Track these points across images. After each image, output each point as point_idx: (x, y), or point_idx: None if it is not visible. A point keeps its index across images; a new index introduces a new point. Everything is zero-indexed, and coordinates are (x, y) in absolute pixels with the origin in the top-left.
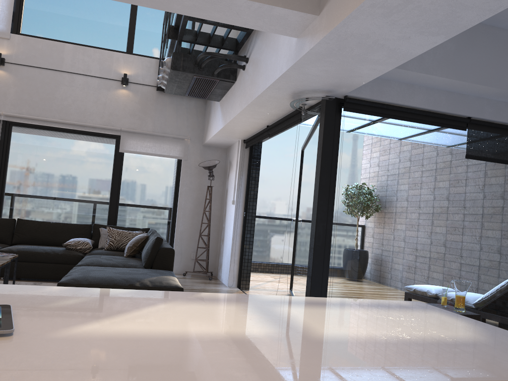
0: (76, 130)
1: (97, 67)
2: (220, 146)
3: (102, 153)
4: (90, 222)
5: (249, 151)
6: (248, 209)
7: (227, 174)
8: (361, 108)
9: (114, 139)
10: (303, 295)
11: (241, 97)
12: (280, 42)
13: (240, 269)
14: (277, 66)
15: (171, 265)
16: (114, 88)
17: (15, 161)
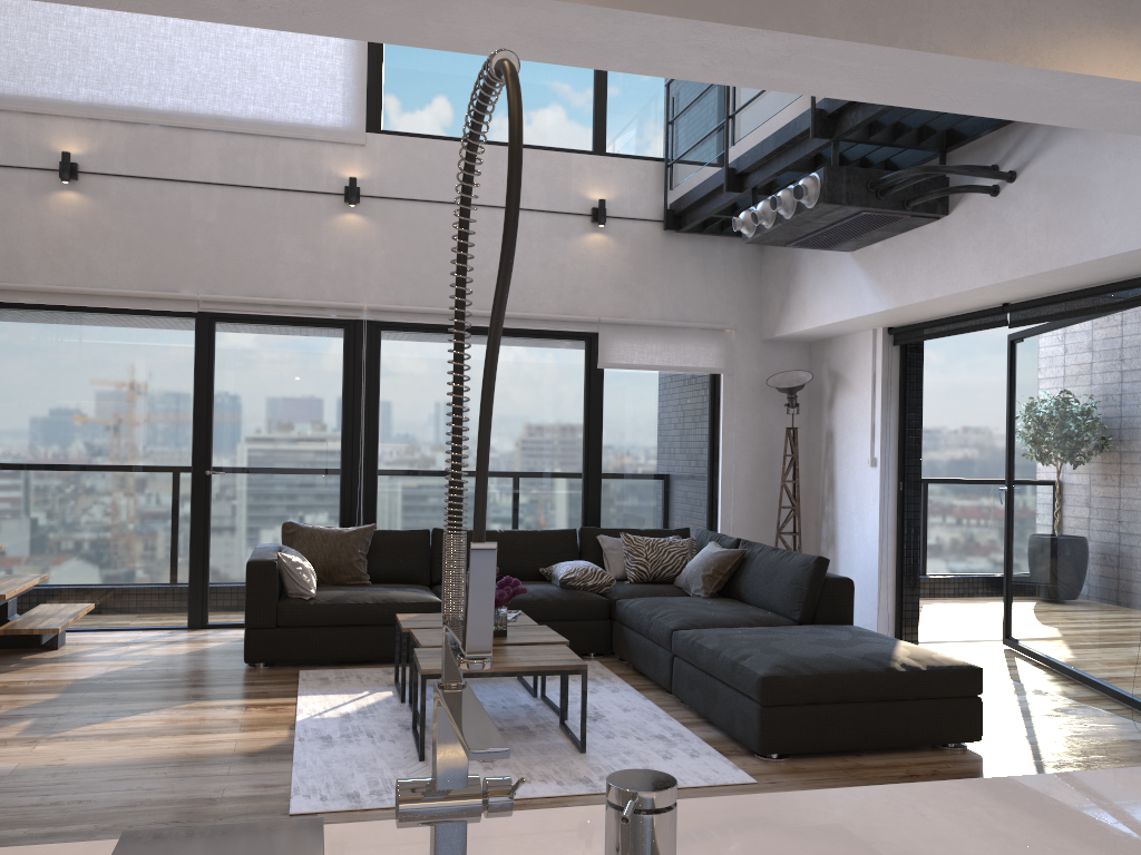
0: (507, 329)
1: (541, 190)
2: (802, 340)
3: (561, 373)
4: (547, 521)
5: (899, 350)
6: (905, 474)
7: (824, 400)
8: None
9: (582, 342)
10: None
11: (989, 253)
12: None
13: (900, 602)
14: None
15: (850, 613)
16: (577, 232)
17: (392, 406)
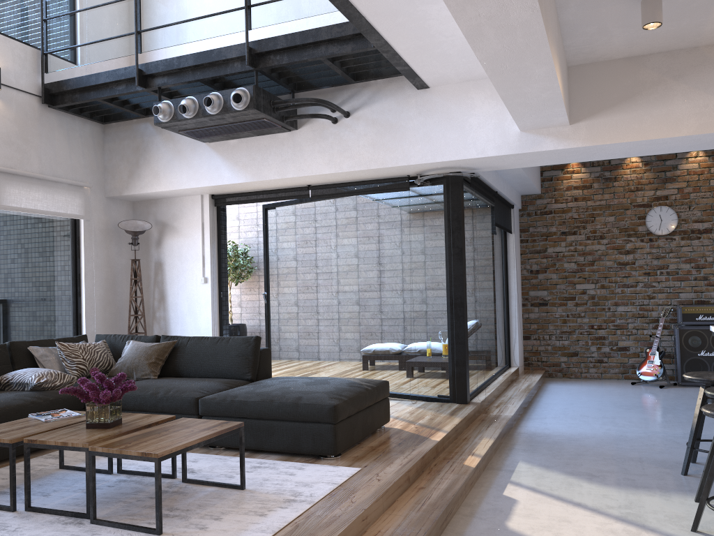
0: None
1: None
2: (134, 199)
3: None
4: None
5: (217, 209)
6: (221, 287)
7: (152, 241)
8: (474, 184)
9: None
10: (400, 368)
11: (332, 155)
12: (469, 122)
13: None
14: (466, 145)
15: (271, 370)
16: None
17: None
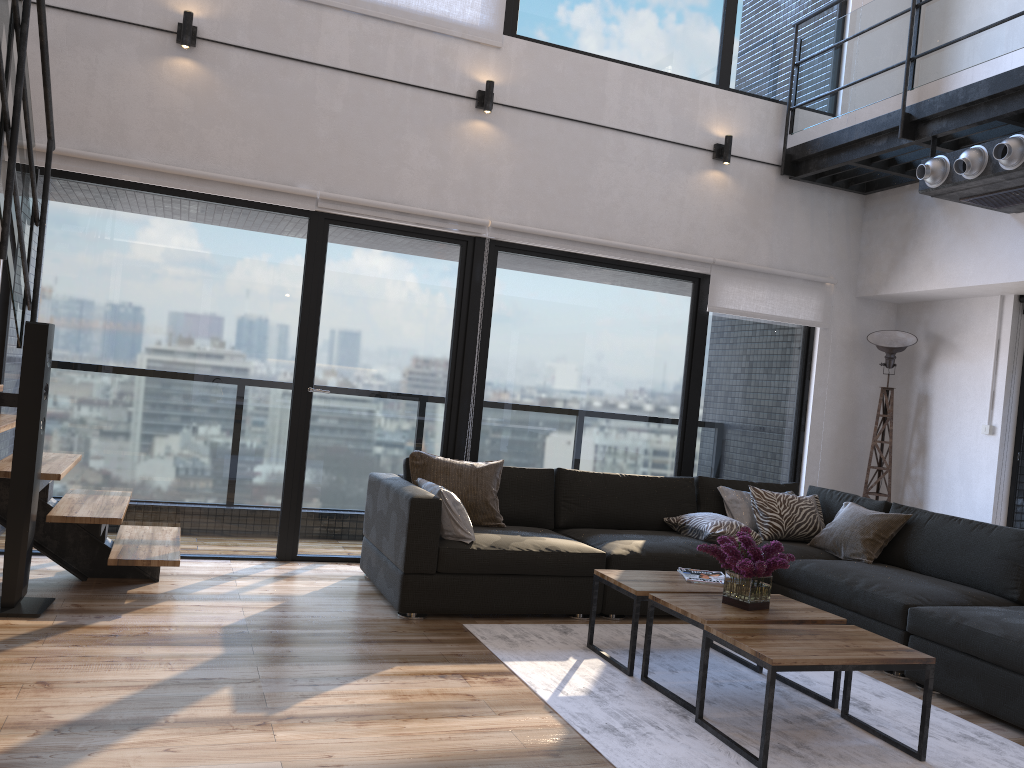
0: (622, 262)
1: (668, 119)
2: (898, 300)
3: (668, 313)
4: (643, 466)
5: None
6: (1020, 444)
7: (918, 362)
8: None
9: (690, 282)
10: None
11: None
12: None
13: None
14: None
15: None
16: (698, 168)
17: (503, 333)
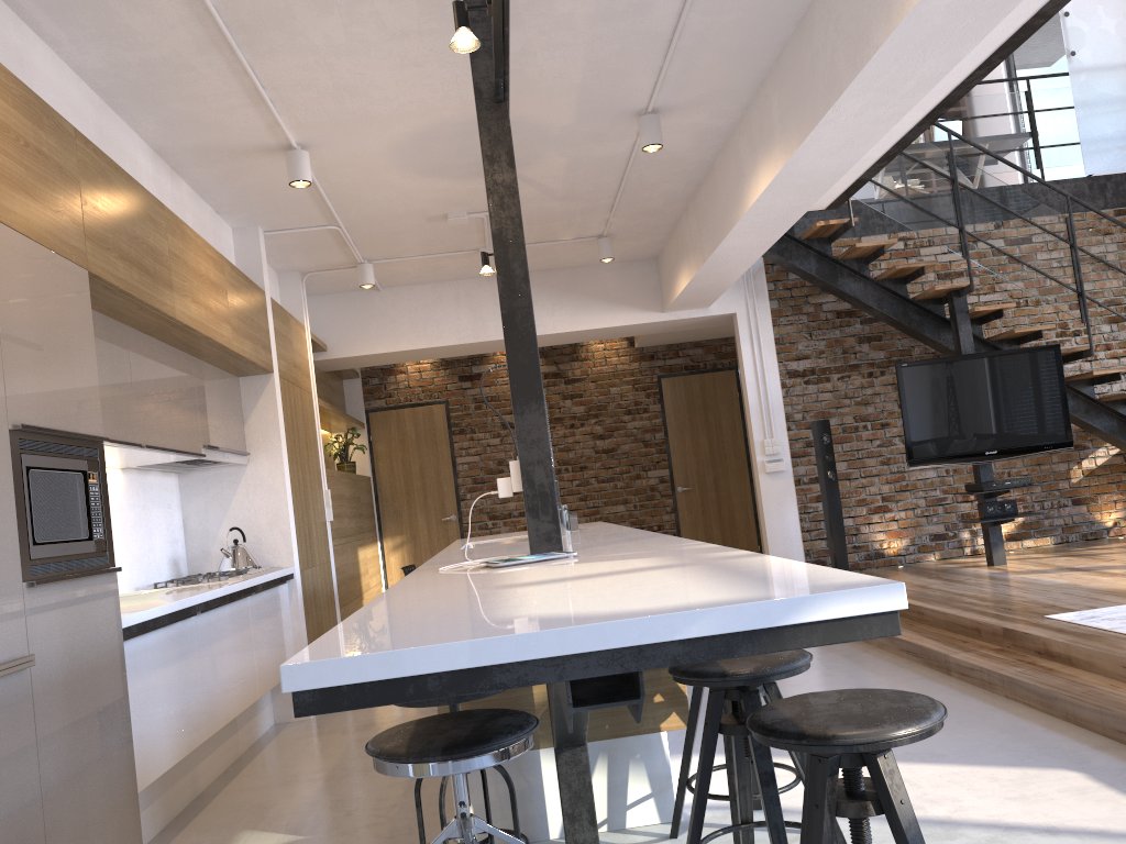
0: None
1: None
2: None
3: None
4: None
5: None
6: None
7: None
8: None
9: None
10: None
11: None
12: None
13: None
14: None
15: None
16: None
17: None
